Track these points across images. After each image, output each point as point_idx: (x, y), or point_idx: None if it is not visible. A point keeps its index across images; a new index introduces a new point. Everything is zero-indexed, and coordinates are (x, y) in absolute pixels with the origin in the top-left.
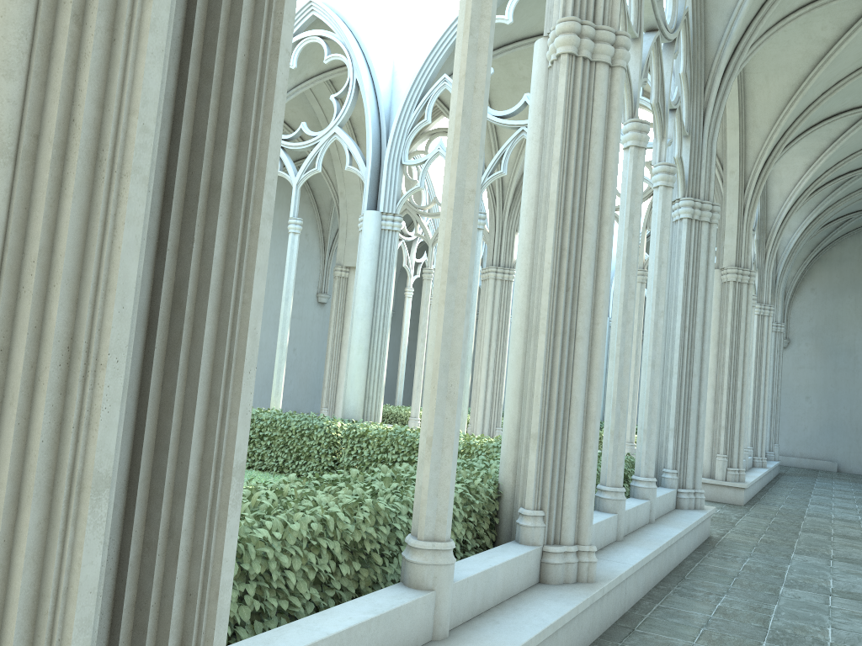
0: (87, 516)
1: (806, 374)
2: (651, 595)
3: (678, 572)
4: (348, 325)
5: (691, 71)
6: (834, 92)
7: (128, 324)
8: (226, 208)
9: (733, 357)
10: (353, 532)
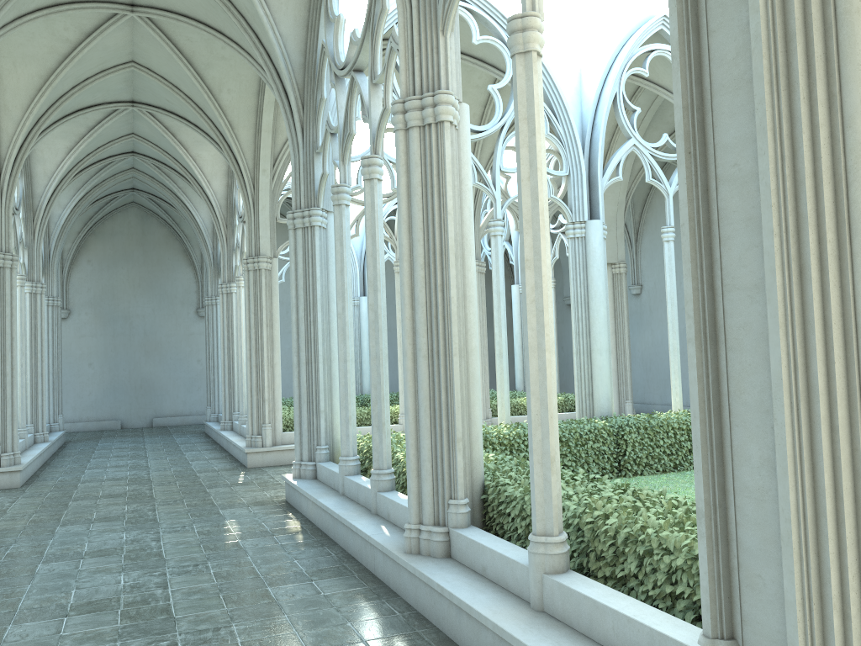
0: None
1: (88, 342)
2: None
3: None
4: None
5: None
6: (84, 88)
7: None
8: None
9: (0, 343)
10: None
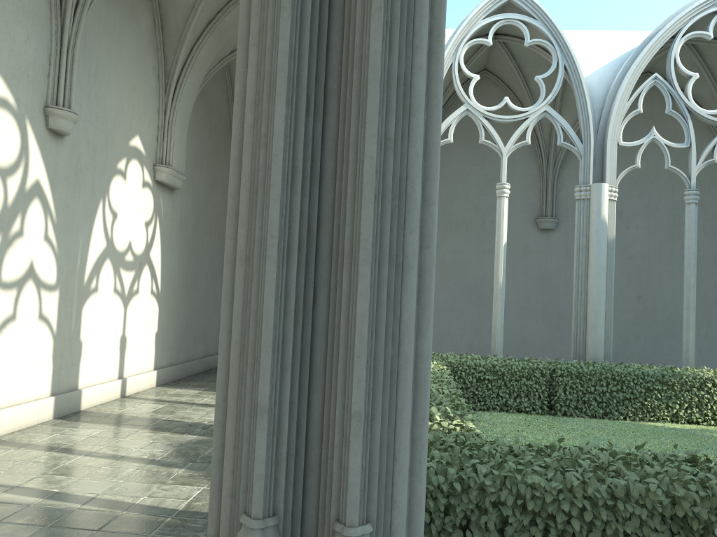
0: (257, 425)
1: None
2: None
3: None
4: None
5: None
6: None
7: (271, 333)
8: (349, 260)
9: None
10: (668, 506)
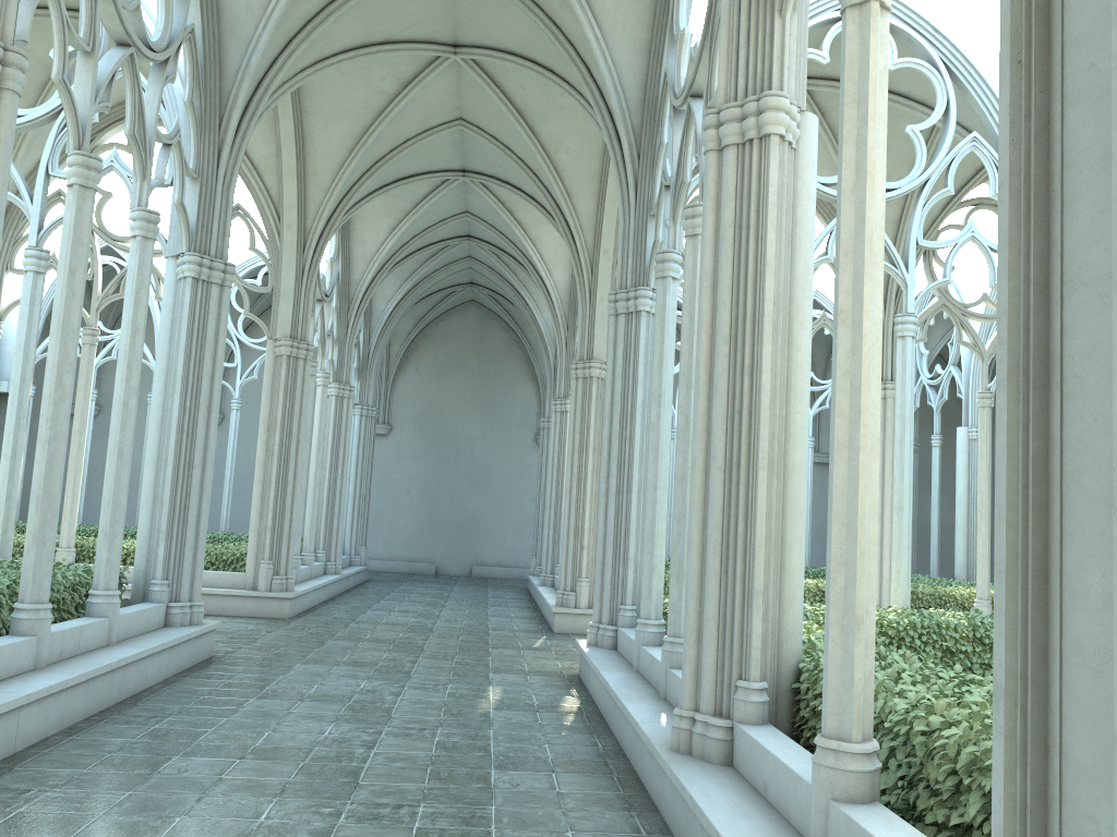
0: None
1: (407, 465)
2: (72, 728)
3: (134, 699)
4: None
5: (202, 100)
6: (403, 152)
7: None
8: None
9: (284, 445)
10: None
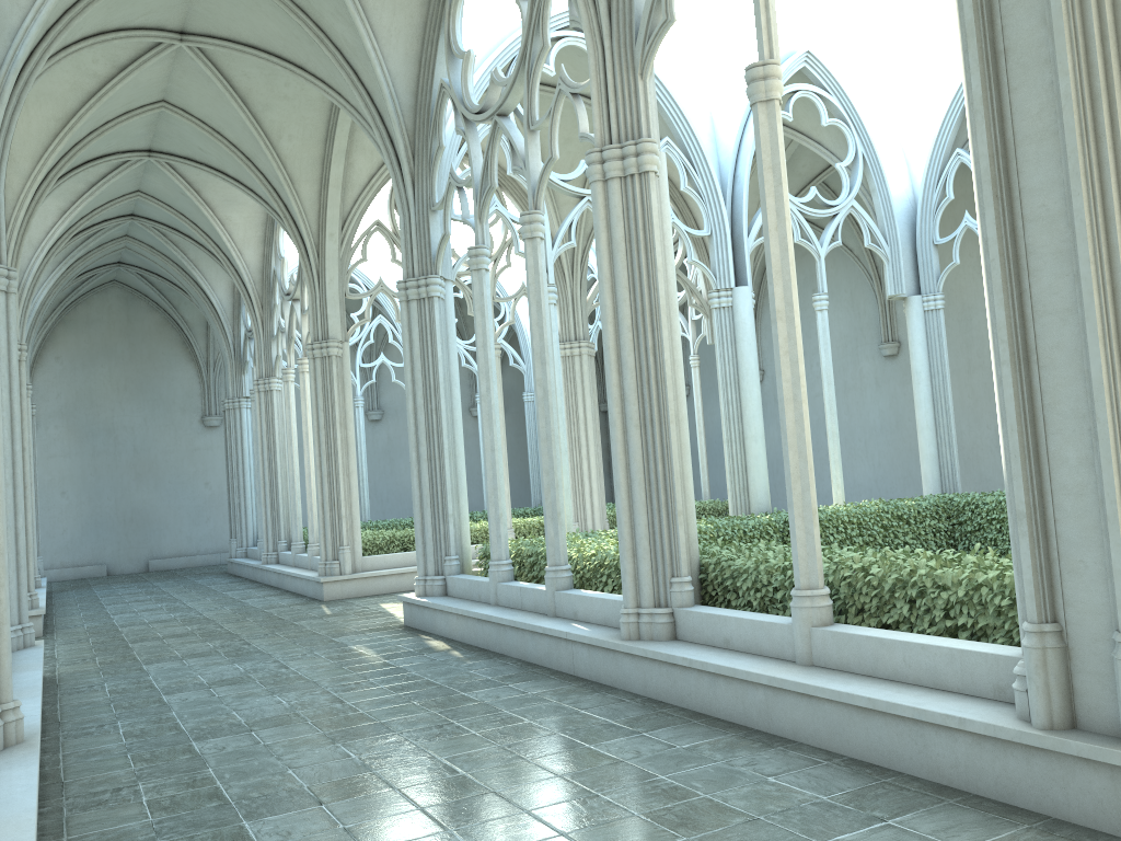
0: None
1: (59, 464)
2: (43, 748)
3: (48, 719)
4: None
5: None
6: (103, 134)
7: None
8: None
9: None
10: None
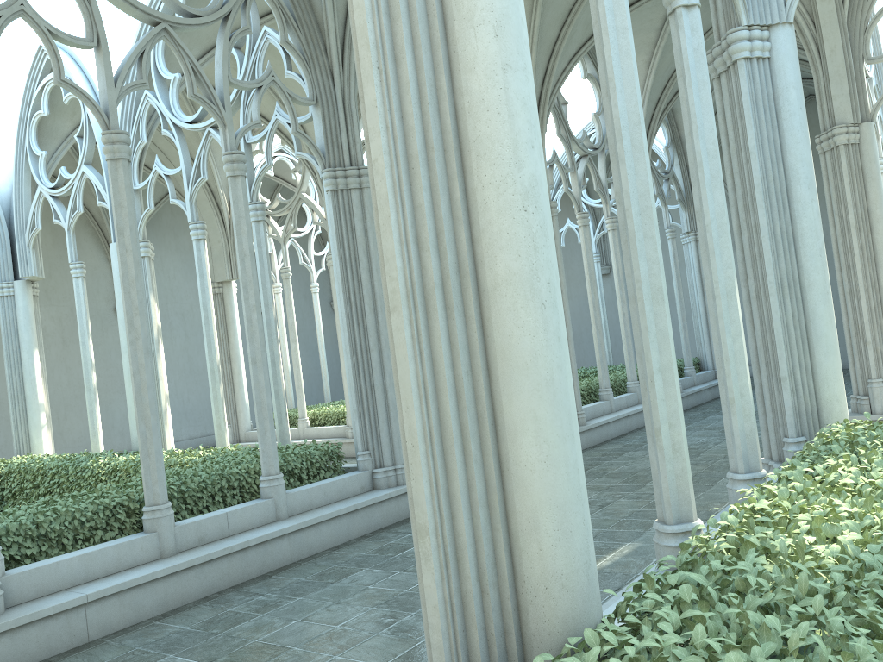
0: None
1: None
2: (177, 609)
3: (281, 569)
4: (233, 339)
5: (299, 36)
6: None
7: None
8: None
9: None
10: None
